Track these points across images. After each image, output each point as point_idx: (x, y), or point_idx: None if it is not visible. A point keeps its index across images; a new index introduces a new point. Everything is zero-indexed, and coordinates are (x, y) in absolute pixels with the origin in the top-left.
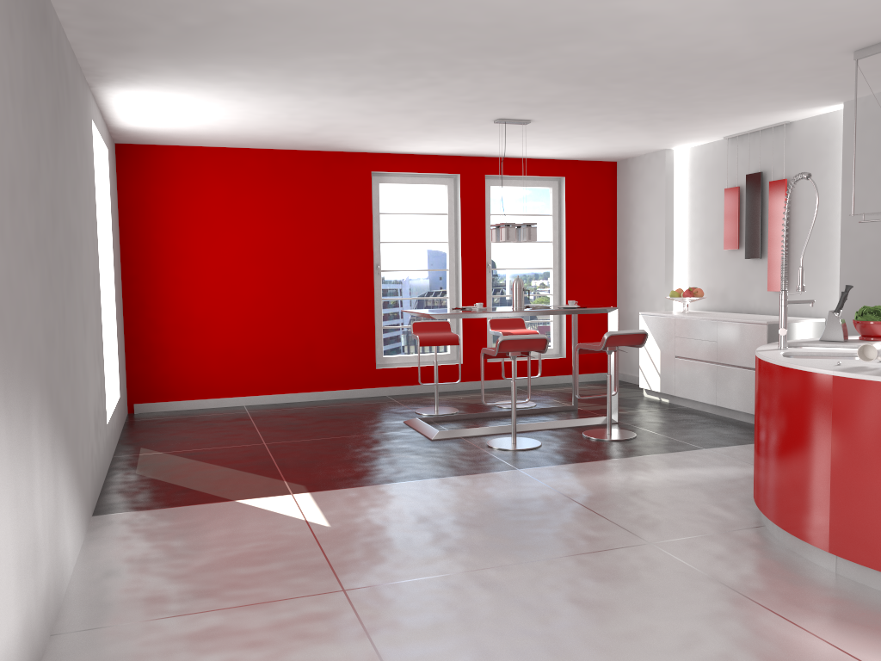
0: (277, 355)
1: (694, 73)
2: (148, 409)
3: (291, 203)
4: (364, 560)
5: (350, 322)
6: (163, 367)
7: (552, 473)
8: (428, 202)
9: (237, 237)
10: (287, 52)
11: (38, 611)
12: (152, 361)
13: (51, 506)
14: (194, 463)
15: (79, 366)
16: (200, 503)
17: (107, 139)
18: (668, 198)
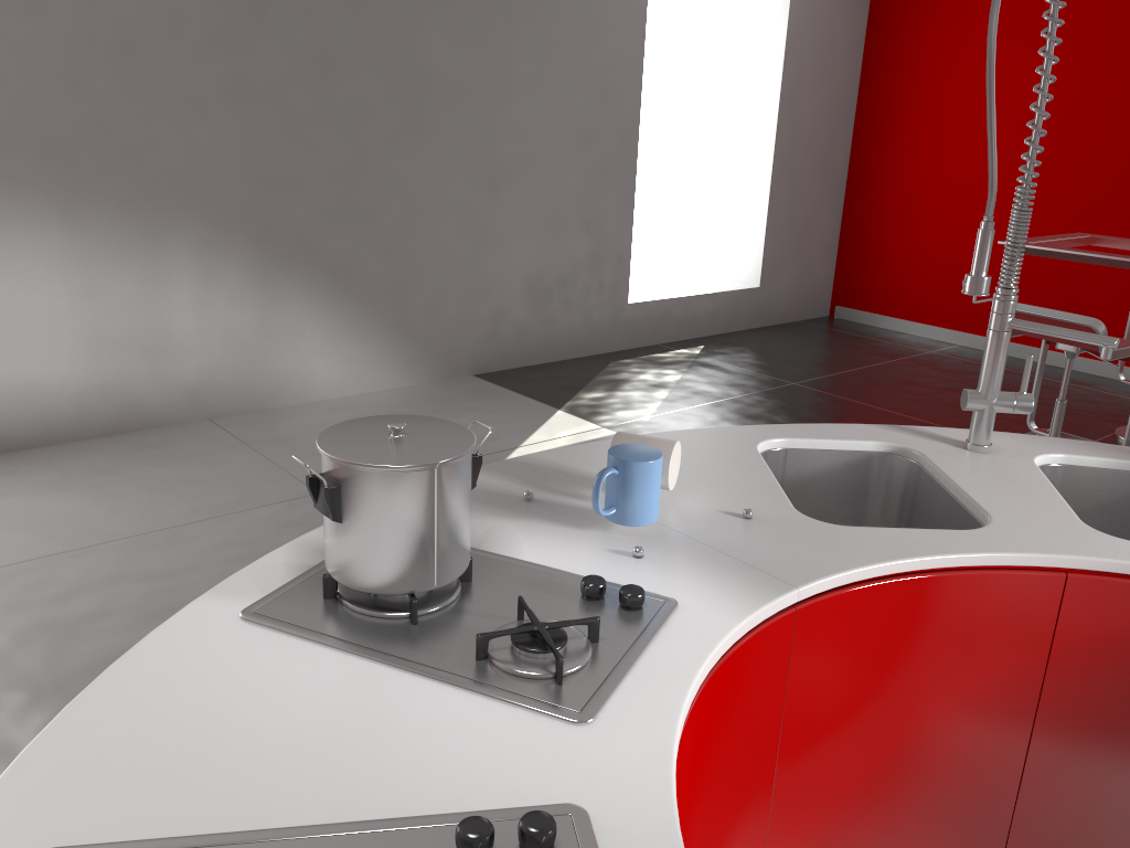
0: (1023, 283)
1: None
2: (848, 316)
3: (1103, 27)
4: None
5: None
6: (875, 267)
7: None
8: None
9: (1003, 88)
10: None
11: (161, 388)
12: (864, 255)
13: (240, 323)
14: (672, 373)
15: (442, 221)
16: (540, 399)
17: None
18: None
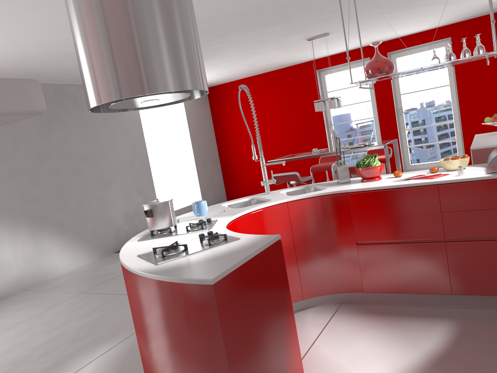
0: None
1: (307, 0)
2: None
3: (278, 98)
4: (112, 283)
5: None
6: (237, 184)
7: None
8: (355, 79)
9: (257, 120)
10: None
11: (4, 282)
12: (233, 182)
13: (28, 252)
14: None
15: (91, 201)
16: None
17: None
18: None
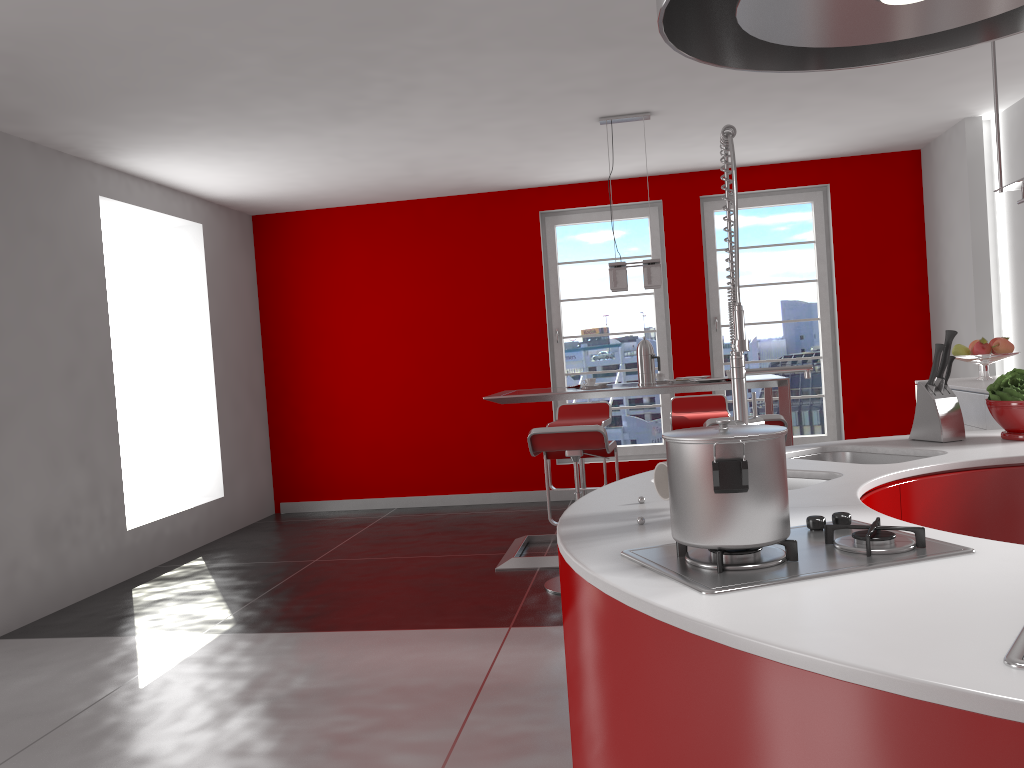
0: (432, 448)
1: None
2: (294, 508)
3: (441, 262)
4: (69, 746)
5: (520, 405)
6: (309, 462)
7: (541, 639)
8: (623, 242)
9: (381, 309)
10: (162, 83)
11: None
12: (297, 454)
13: None
14: (203, 581)
15: None
16: (103, 635)
17: (198, 213)
18: (974, 195)
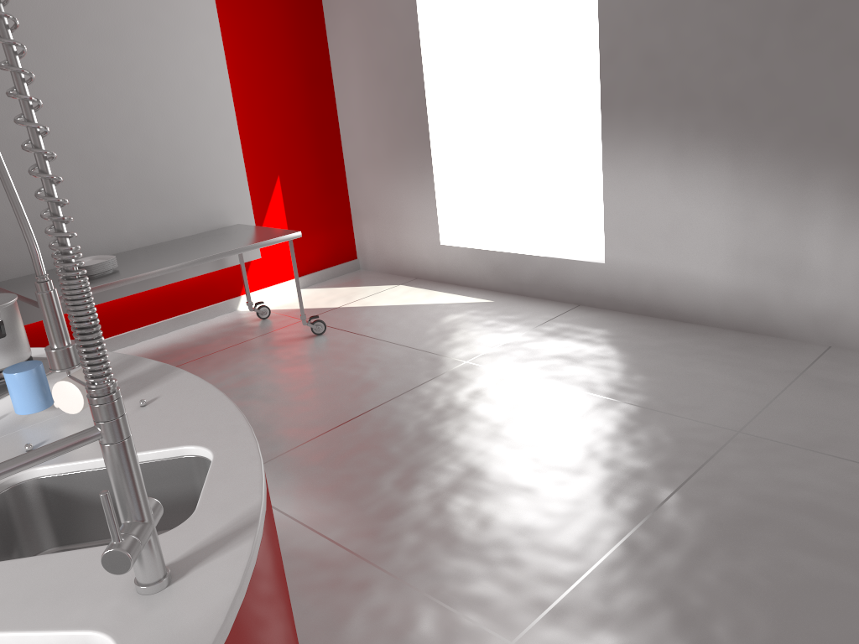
0: None
1: None
2: None
3: None
4: (800, 469)
5: None
6: None
7: None
8: None
9: None
10: None
11: (790, 307)
12: None
13: None
14: None
15: None
16: None
17: None
18: None
